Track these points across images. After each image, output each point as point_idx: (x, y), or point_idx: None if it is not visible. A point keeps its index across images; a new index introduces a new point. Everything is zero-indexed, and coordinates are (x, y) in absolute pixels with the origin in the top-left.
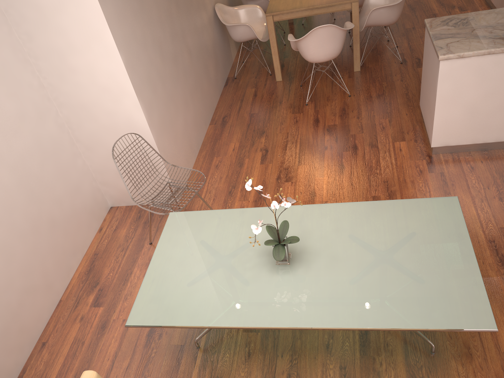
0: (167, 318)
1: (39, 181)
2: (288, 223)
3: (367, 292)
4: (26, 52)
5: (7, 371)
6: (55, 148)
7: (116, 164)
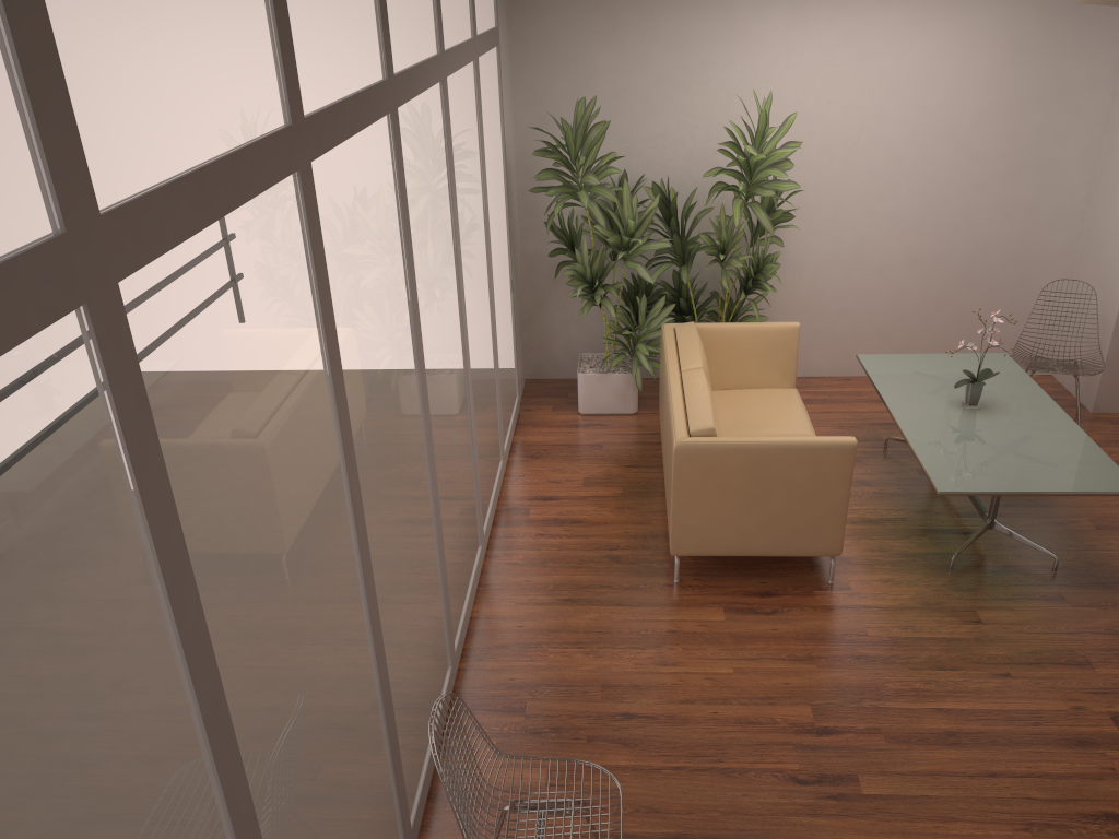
0: (871, 367)
1: (987, 272)
2: (996, 374)
3: (949, 440)
4: (1100, 163)
5: (810, 363)
6: (1039, 262)
7: (1038, 296)
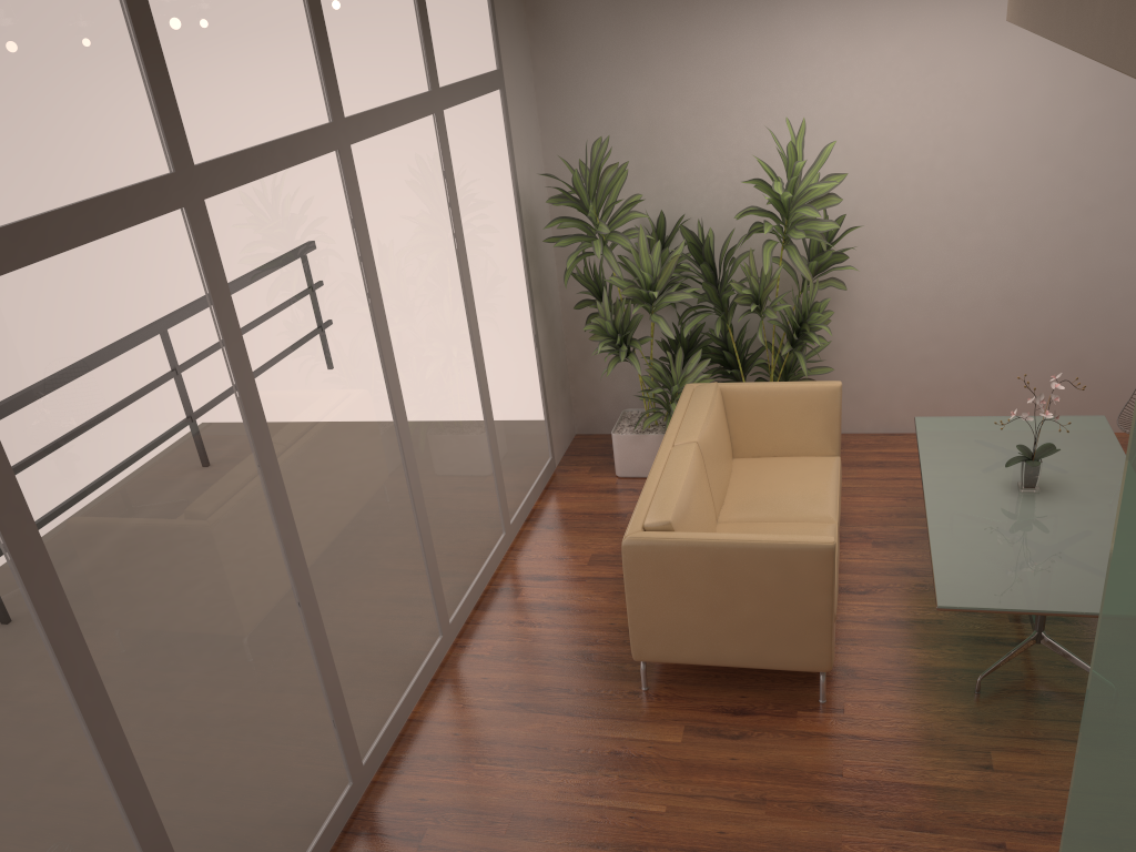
0: (925, 434)
1: (1105, 311)
2: (1055, 452)
3: (981, 535)
4: None
5: (891, 418)
6: None
7: None
